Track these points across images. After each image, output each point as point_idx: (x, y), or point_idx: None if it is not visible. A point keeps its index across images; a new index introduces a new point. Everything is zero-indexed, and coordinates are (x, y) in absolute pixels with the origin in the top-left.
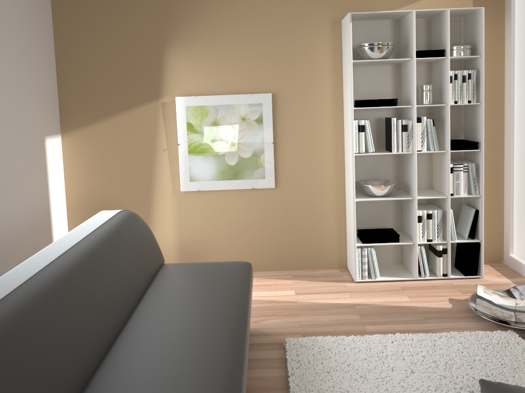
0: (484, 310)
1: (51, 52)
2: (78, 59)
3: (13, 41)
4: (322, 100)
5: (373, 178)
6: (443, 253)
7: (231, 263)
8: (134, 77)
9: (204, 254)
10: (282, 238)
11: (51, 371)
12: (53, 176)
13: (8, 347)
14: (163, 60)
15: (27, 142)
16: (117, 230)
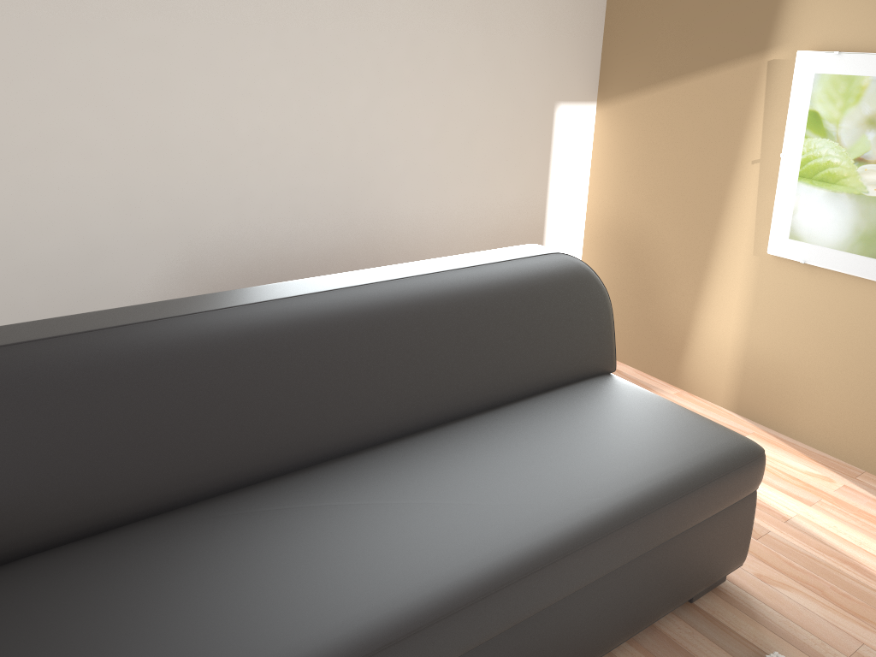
0: None
1: None
2: None
3: None
4: None
5: None
6: None
7: (715, 431)
8: (727, 3)
9: (787, 395)
10: None
11: (178, 439)
12: (563, 171)
13: (126, 379)
14: None
15: (514, 107)
16: (505, 282)
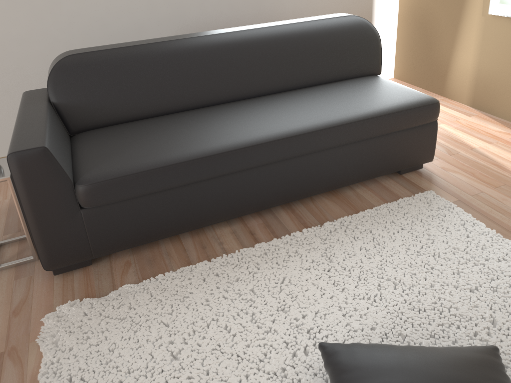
0: None
1: None
2: None
3: None
4: None
5: None
6: None
7: (415, 94)
8: None
9: (497, 94)
10: None
11: (161, 89)
12: None
13: (140, 64)
14: None
15: None
16: (318, 29)
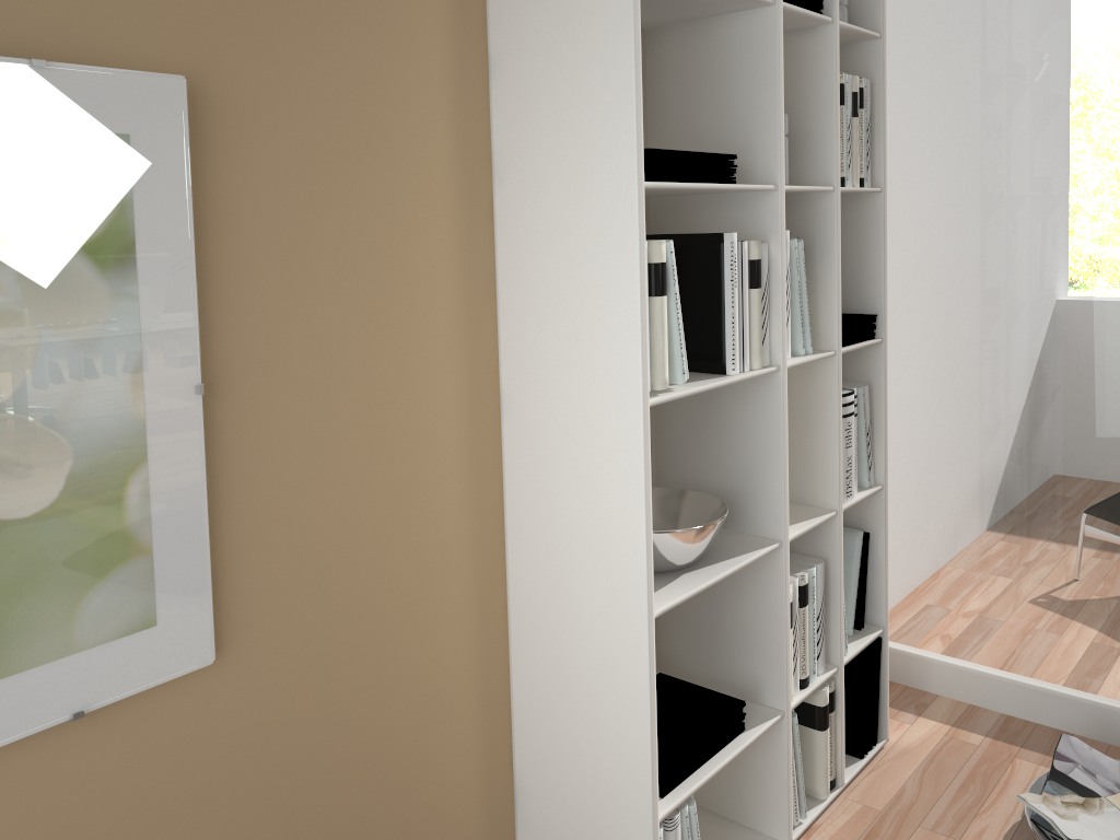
0: None
1: None
2: None
3: None
4: (418, 149)
5: None
6: (829, 711)
7: None
8: None
9: None
10: None
11: None
12: None
13: None
14: None
15: None
16: None
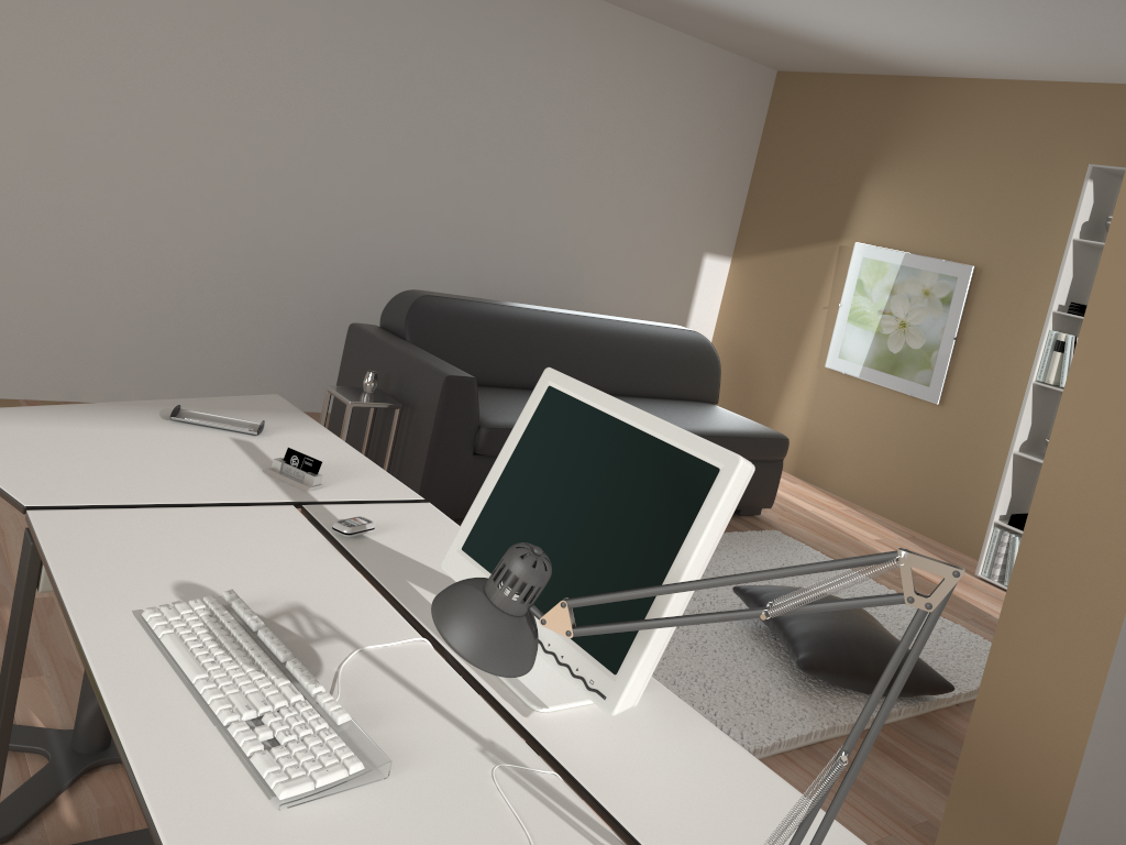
0: None
1: (749, 161)
2: (774, 173)
3: (692, 142)
4: (1048, 296)
5: None
6: None
7: (765, 427)
8: (821, 206)
9: (825, 461)
10: (926, 483)
11: (513, 357)
12: (702, 300)
13: (496, 325)
14: (858, 192)
15: (676, 249)
16: (663, 336)
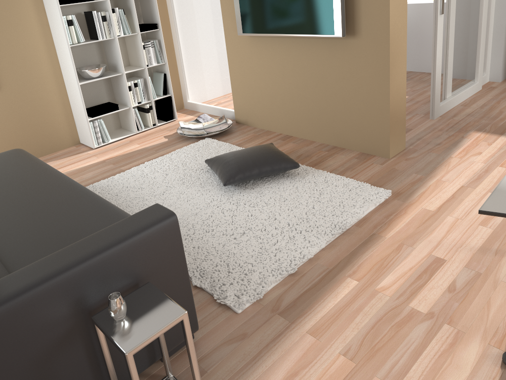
0: (188, 133)
1: None
2: None
3: None
4: (23, 1)
5: (84, 65)
6: (150, 109)
7: (4, 152)
8: None
9: None
10: (17, 135)
11: None
12: None
13: None
14: None
15: None
16: None
